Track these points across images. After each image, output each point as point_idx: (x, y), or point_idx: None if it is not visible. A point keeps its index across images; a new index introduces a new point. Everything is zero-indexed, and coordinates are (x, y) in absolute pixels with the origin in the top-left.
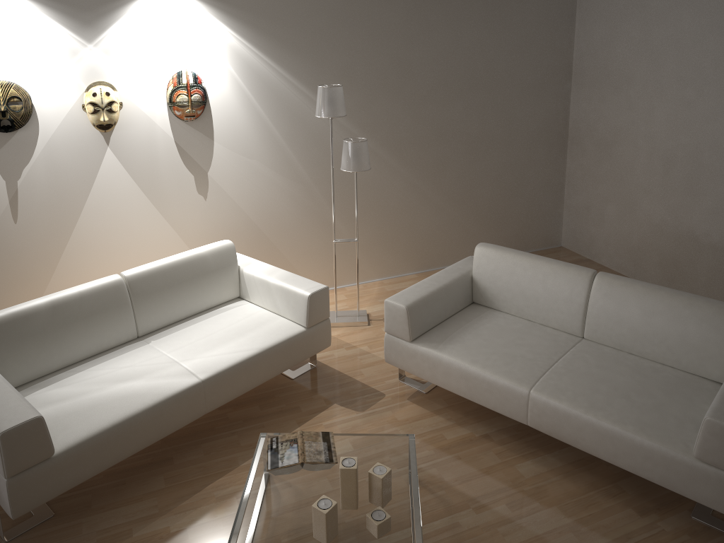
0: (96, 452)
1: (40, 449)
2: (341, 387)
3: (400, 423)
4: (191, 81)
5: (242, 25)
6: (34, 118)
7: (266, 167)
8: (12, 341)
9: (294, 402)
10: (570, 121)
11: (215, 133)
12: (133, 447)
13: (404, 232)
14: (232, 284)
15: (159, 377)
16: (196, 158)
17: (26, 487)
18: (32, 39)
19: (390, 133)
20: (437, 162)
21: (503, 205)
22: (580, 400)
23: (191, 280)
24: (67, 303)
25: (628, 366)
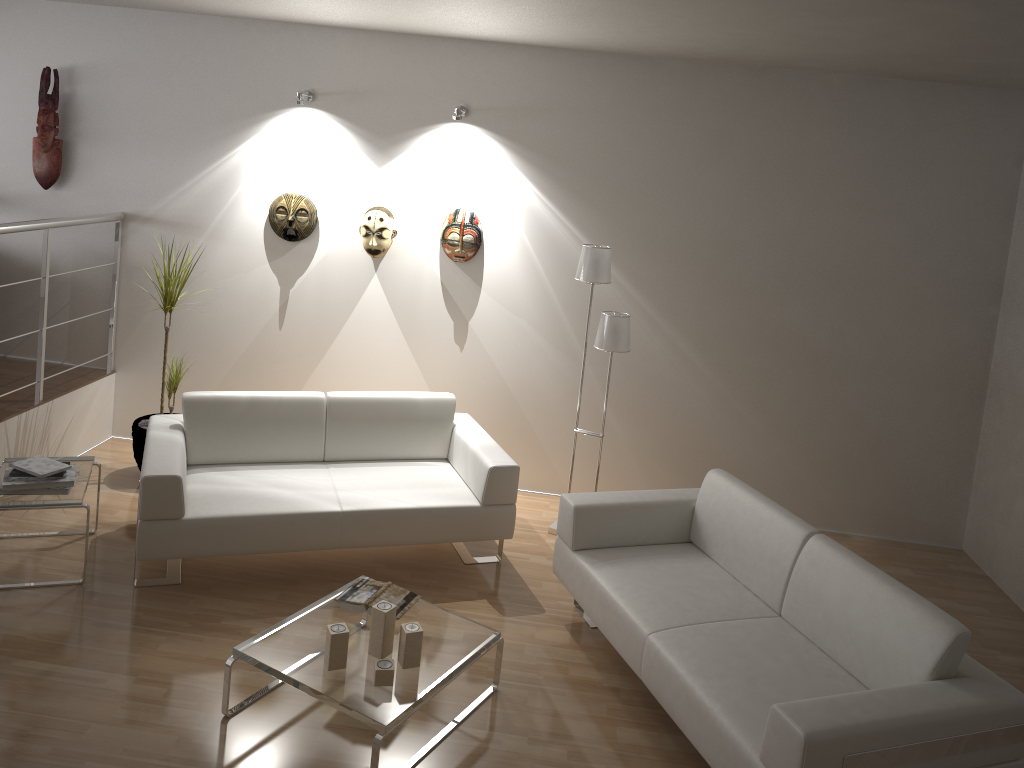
0: (220, 533)
1: (172, 506)
2: (506, 589)
3: (533, 641)
4: (467, 220)
5: (533, 168)
6: (317, 232)
7: (534, 331)
8: (207, 421)
9: (447, 583)
10: (992, 362)
11: (484, 281)
12: (256, 546)
13: (700, 455)
14: (440, 441)
15: (308, 494)
16: (460, 303)
17: (153, 536)
18: (329, 158)
19: (697, 323)
20: (761, 374)
21: (860, 459)
22: (691, 662)
23: (394, 421)
24: (265, 403)
25: (798, 658)
